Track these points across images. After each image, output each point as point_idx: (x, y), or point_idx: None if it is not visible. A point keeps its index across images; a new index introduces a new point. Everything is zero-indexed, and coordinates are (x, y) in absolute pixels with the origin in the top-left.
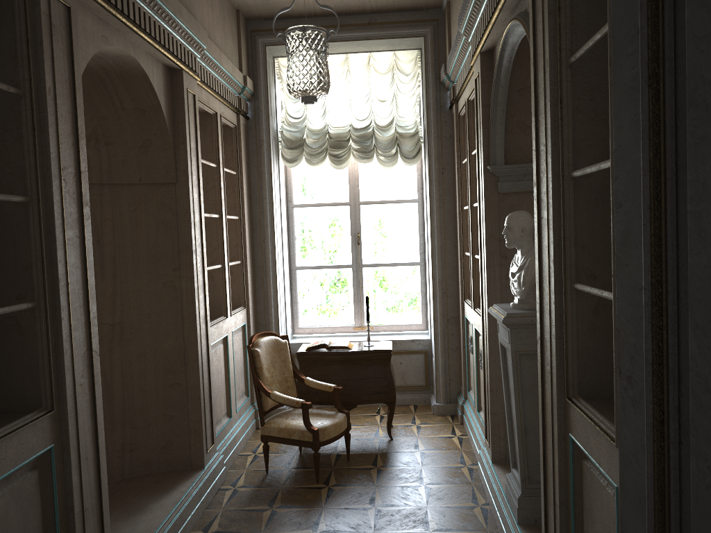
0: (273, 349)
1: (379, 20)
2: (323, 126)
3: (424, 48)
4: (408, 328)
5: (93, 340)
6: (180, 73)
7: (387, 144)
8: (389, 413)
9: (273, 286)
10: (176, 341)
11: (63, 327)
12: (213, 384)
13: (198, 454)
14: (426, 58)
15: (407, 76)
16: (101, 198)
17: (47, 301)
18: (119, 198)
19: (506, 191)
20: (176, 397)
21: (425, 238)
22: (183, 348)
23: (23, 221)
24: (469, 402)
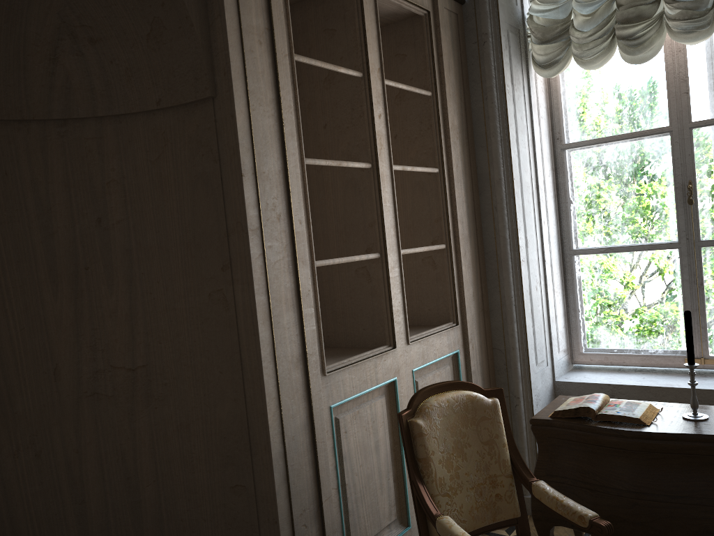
0: (462, 419)
1: None
2: None
3: None
4: None
5: None
6: None
7: None
8: None
9: (516, 285)
10: (234, 406)
11: None
12: (348, 477)
13: None
14: None
15: None
16: (100, 144)
17: None
18: (130, 140)
19: None
20: (241, 511)
21: None
22: (246, 420)
23: None
24: None
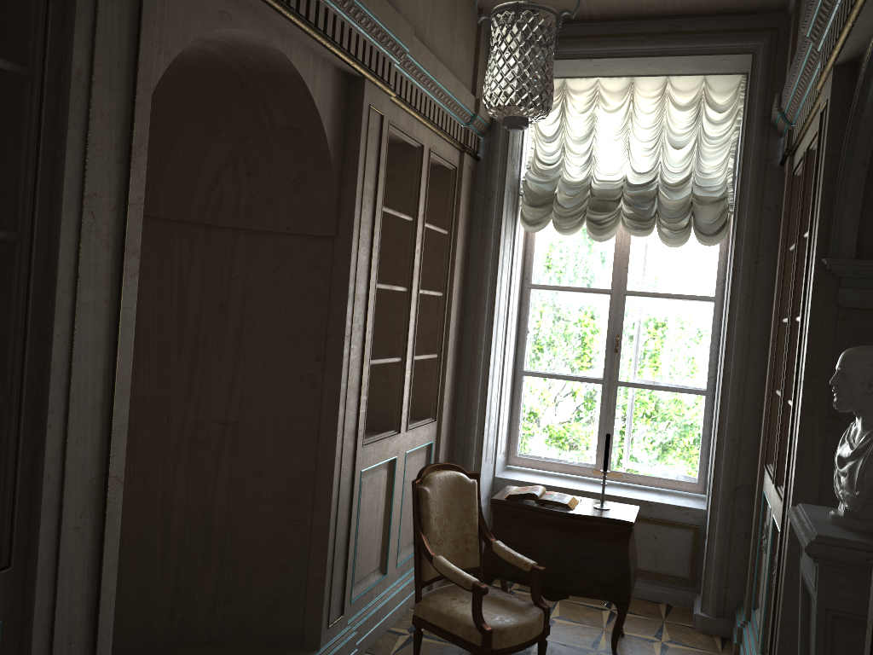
0: (452, 491)
1: (685, 28)
2: (585, 178)
3: (751, 70)
4: (675, 486)
5: (113, 460)
6: (361, 82)
7: (675, 210)
8: (616, 619)
9: (482, 395)
10: (305, 461)
11: (48, 438)
12: (360, 527)
13: (313, 628)
14: (752, 86)
15: (720, 113)
16: (233, 248)
17: (23, 397)
18: (257, 250)
19: (853, 304)
20: (295, 539)
21: (719, 356)
22: (314, 472)
23: (8, 268)
24: (752, 628)
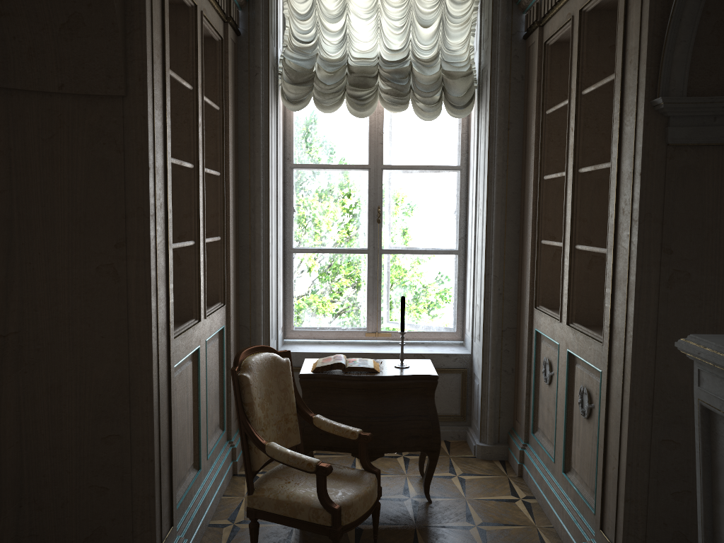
0: (269, 373)
1: None
2: (342, 56)
3: None
4: (438, 337)
5: None
6: None
7: (430, 85)
8: (428, 466)
9: (264, 274)
10: (115, 366)
11: None
12: (175, 427)
13: None
14: None
15: None
16: None
17: None
18: (21, 115)
19: (681, 142)
20: (112, 457)
21: (467, 219)
22: (128, 377)
23: None
24: (536, 449)
